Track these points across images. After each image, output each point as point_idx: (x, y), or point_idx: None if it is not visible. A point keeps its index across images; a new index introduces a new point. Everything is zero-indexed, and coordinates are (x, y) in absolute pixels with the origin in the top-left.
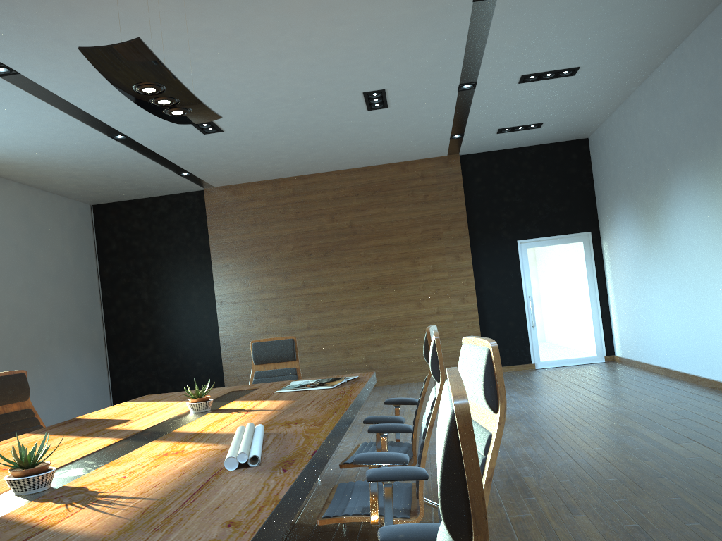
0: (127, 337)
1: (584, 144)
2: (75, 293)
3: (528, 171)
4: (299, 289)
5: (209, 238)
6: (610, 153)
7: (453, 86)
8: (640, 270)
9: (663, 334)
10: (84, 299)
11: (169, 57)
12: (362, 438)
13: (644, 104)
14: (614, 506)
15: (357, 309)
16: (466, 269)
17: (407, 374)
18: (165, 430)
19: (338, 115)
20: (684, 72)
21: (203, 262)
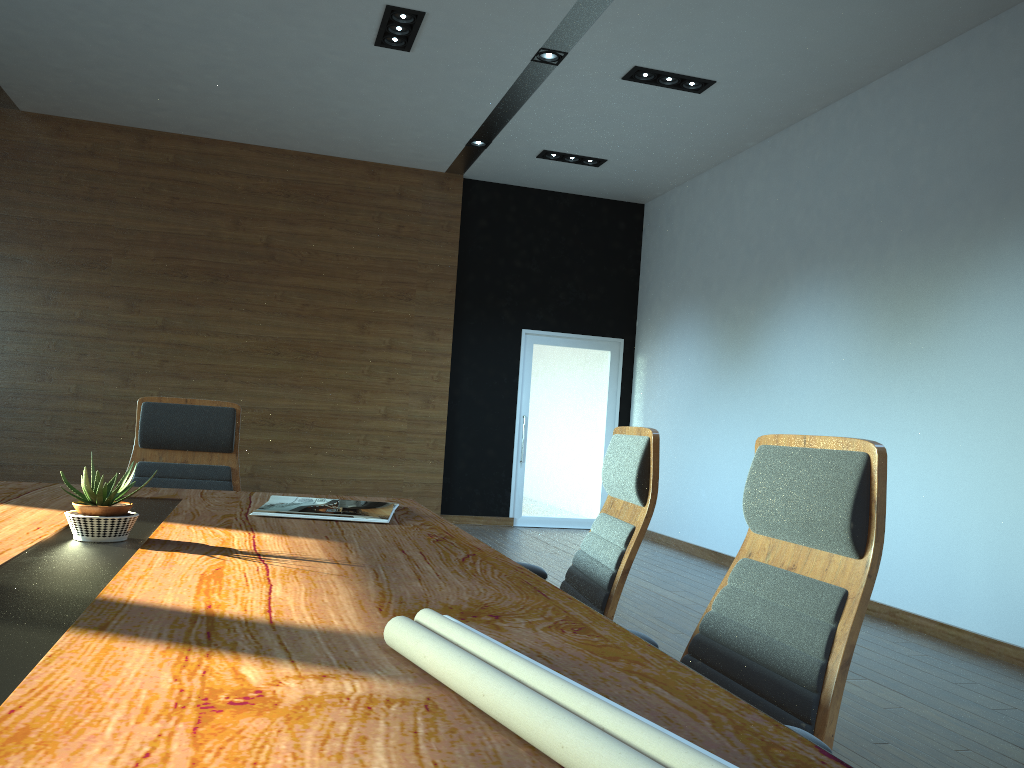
0: None
1: (637, 212)
2: None
3: (556, 230)
4: (153, 331)
5: None
6: (683, 231)
7: (529, 49)
8: (700, 406)
9: (723, 503)
10: None
11: None
12: None
13: (763, 170)
14: None
15: (253, 386)
16: (441, 356)
17: None
18: (57, 588)
19: (319, 37)
20: (852, 135)
21: None
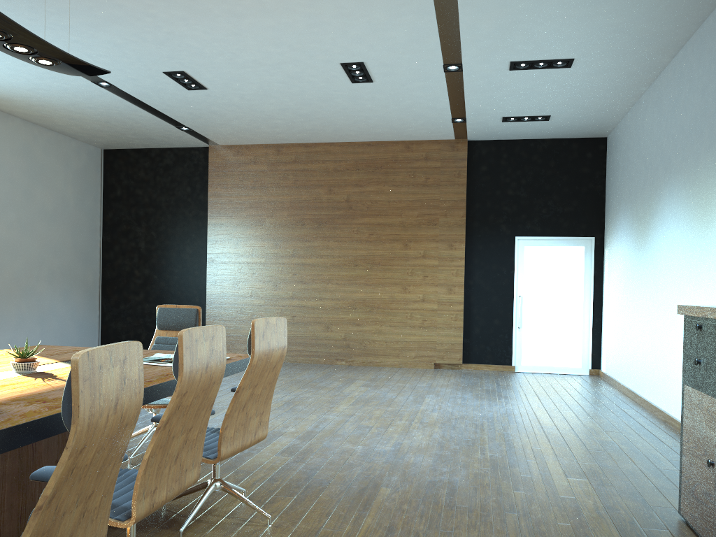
0: (120, 283)
1: (601, 143)
2: (73, 233)
3: (537, 165)
4: (288, 257)
5: (208, 195)
6: (621, 156)
7: (437, 66)
8: (628, 284)
9: (637, 356)
10: (82, 240)
11: (122, 6)
12: (280, 418)
13: (650, 107)
14: (434, 536)
15: (343, 285)
16: (457, 259)
17: (384, 358)
18: None
19: (322, 85)
20: (685, 76)
21: (200, 218)
